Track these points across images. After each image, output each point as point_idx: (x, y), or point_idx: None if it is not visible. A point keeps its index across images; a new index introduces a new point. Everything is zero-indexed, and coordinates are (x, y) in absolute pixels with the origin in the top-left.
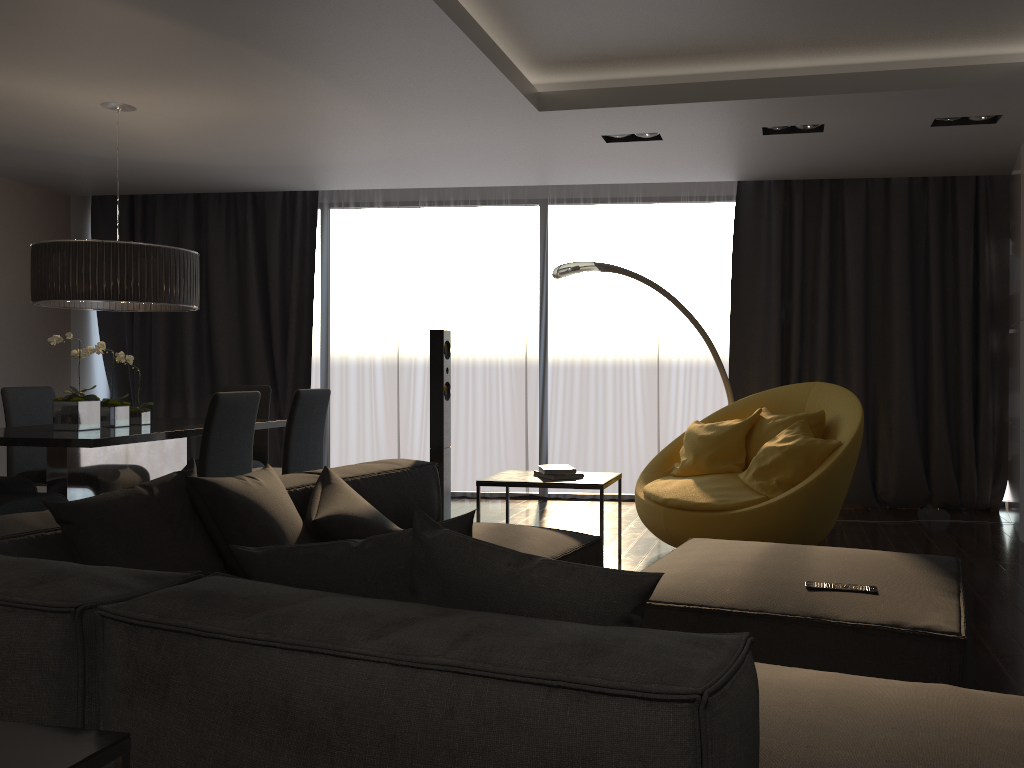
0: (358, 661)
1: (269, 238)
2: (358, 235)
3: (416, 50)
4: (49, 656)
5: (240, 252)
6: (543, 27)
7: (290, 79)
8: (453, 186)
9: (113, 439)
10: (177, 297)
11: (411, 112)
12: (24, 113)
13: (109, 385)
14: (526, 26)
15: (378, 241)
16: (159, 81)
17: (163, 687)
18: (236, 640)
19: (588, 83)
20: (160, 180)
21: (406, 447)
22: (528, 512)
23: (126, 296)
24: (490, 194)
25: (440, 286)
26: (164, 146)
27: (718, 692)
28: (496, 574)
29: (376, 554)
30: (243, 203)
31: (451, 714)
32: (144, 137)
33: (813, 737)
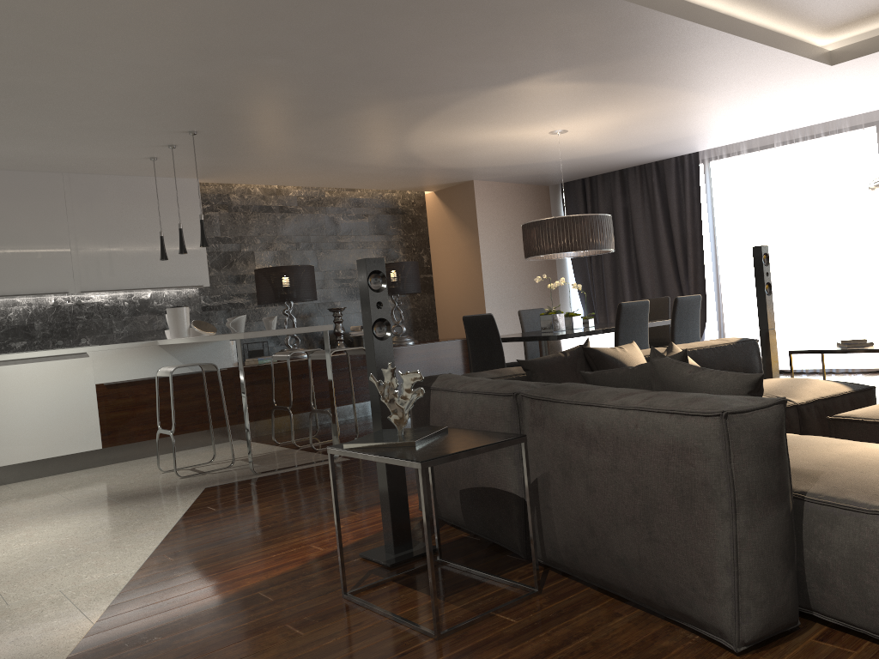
0: (606, 408)
1: (668, 192)
2: (731, 178)
3: (718, 56)
4: (506, 414)
5: (651, 205)
6: (812, 10)
7: (647, 93)
8: (795, 128)
9: (568, 335)
10: (599, 245)
11: (735, 90)
12: (512, 147)
13: (581, 305)
14: (799, 13)
15: (746, 180)
16: (574, 113)
17: (542, 423)
18: (565, 402)
19: (872, 32)
20: (595, 166)
21: (780, 335)
22: (878, 382)
23: (570, 248)
24: (831, 126)
25: (797, 207)
26: (590, 147)
27: (737, 414)
28: (683, 376)
29: (638, 372)
30: (650, 170)
31: (636, 427)
32: (577, 144)
33: (869, 469)
